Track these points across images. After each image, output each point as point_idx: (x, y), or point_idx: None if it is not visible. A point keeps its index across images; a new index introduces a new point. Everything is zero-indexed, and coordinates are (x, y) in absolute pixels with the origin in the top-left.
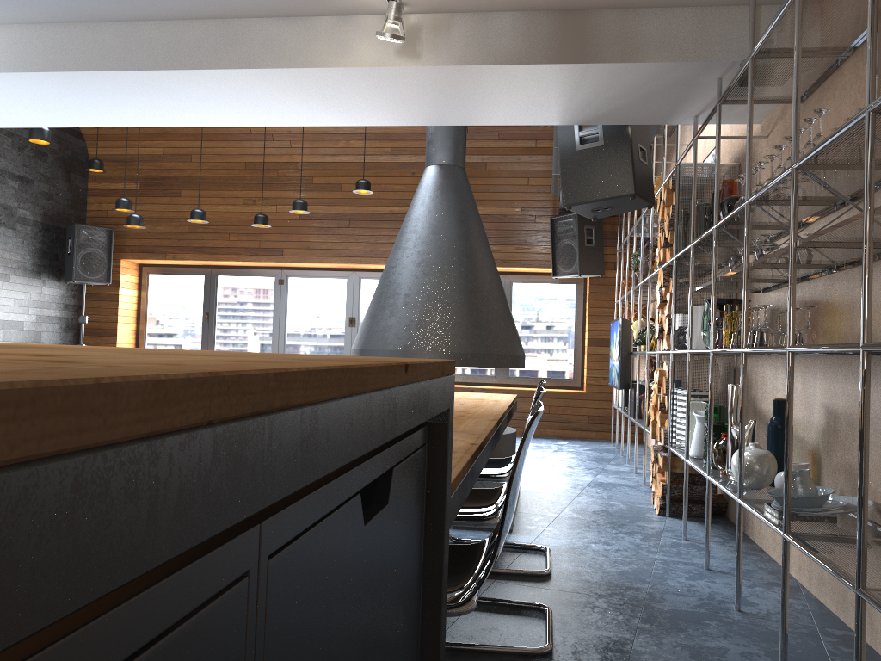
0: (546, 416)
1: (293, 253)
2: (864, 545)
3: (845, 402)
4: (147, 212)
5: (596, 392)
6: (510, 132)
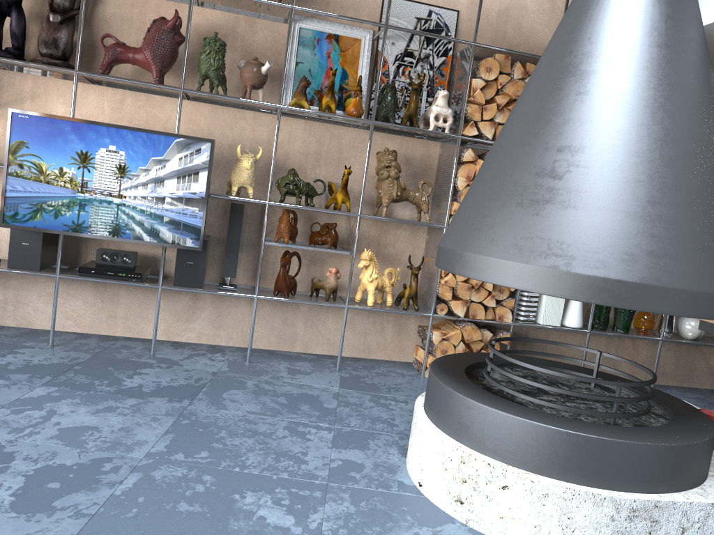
0: None
1: None
2: None
3: None
4: None
5: None
6: None
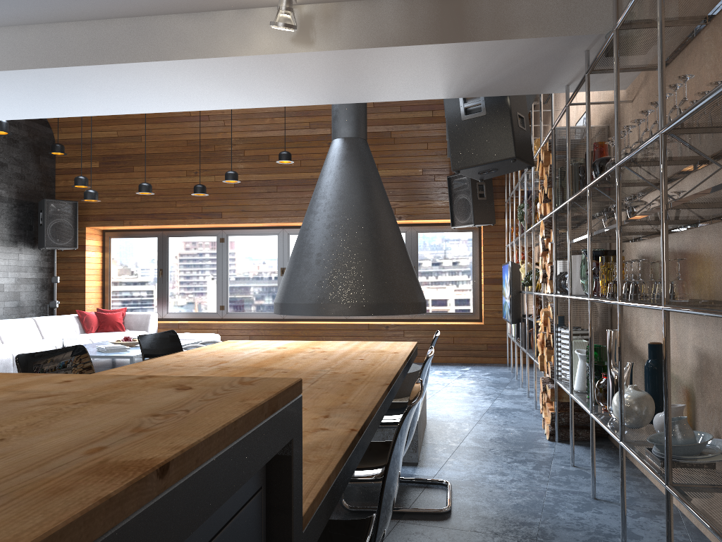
0: (451, 346)
1: (231, 215)
2: None
3: (717, 348)
4: (106, 186)
5: (493, 324)
6: (410, 104)
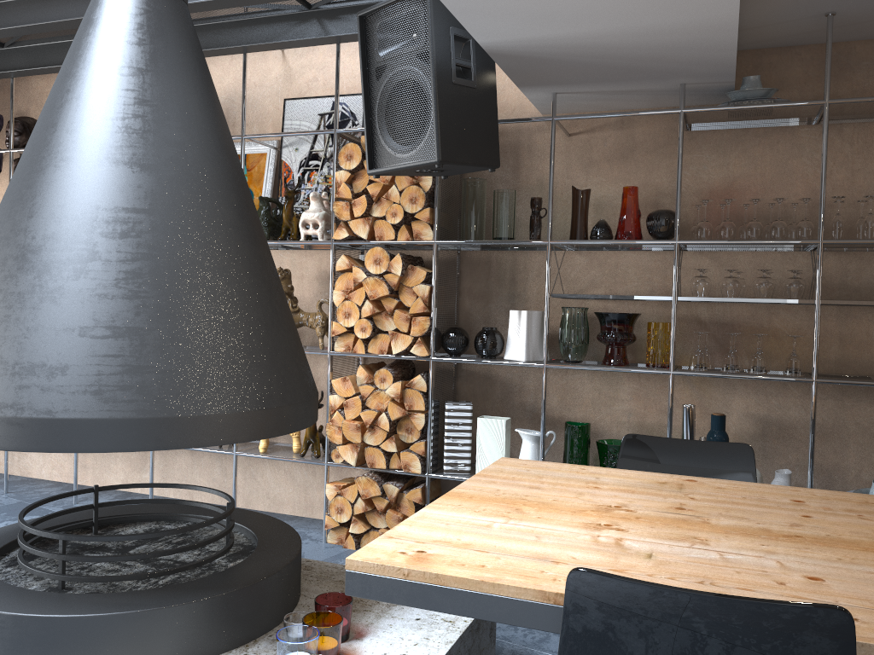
0: None
1: None
2: None
3: (805, 413)
4: None
5: None
6: None
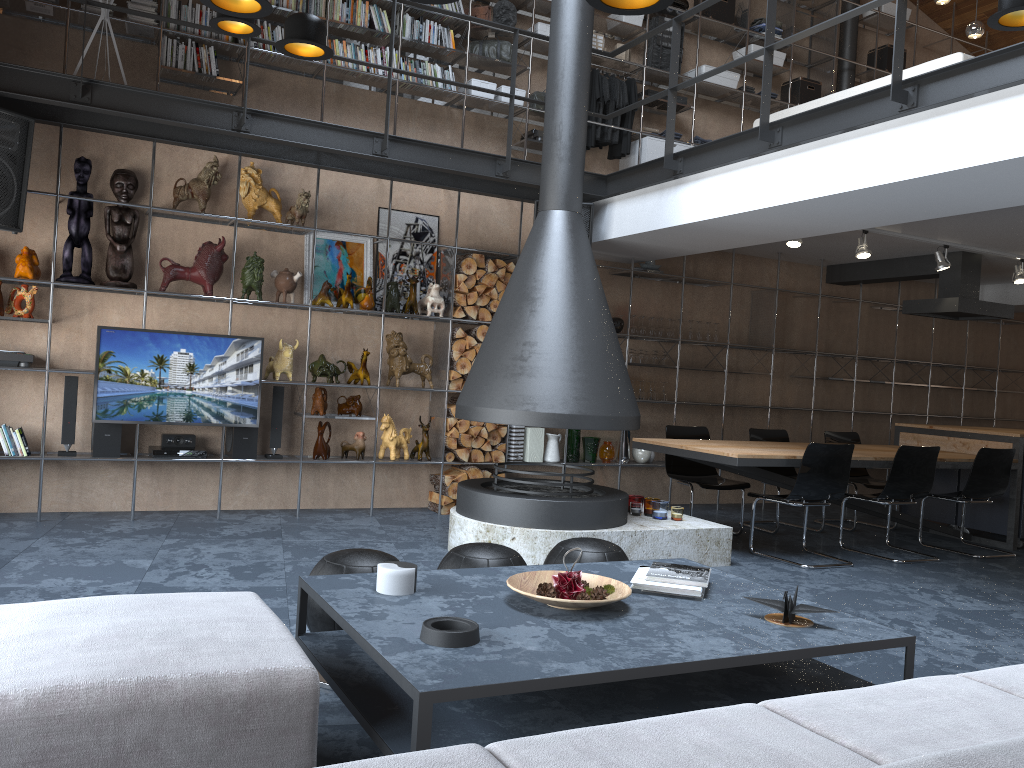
0: None
1: None
2: None
3: (651, 419)
4: None
5: None
6: None
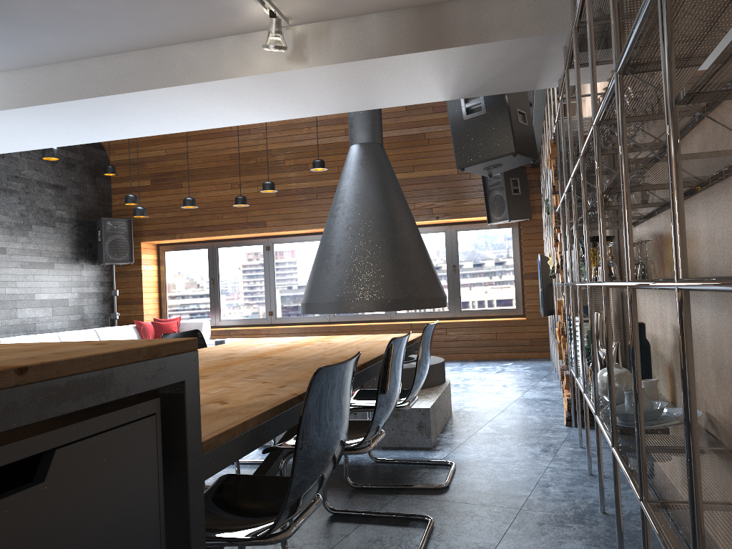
0: (494, 342)
1: (274, 224)
2: (642, 461)
3: None
4: (158, 202)
5: (535, 319)
6: (442, 105)
